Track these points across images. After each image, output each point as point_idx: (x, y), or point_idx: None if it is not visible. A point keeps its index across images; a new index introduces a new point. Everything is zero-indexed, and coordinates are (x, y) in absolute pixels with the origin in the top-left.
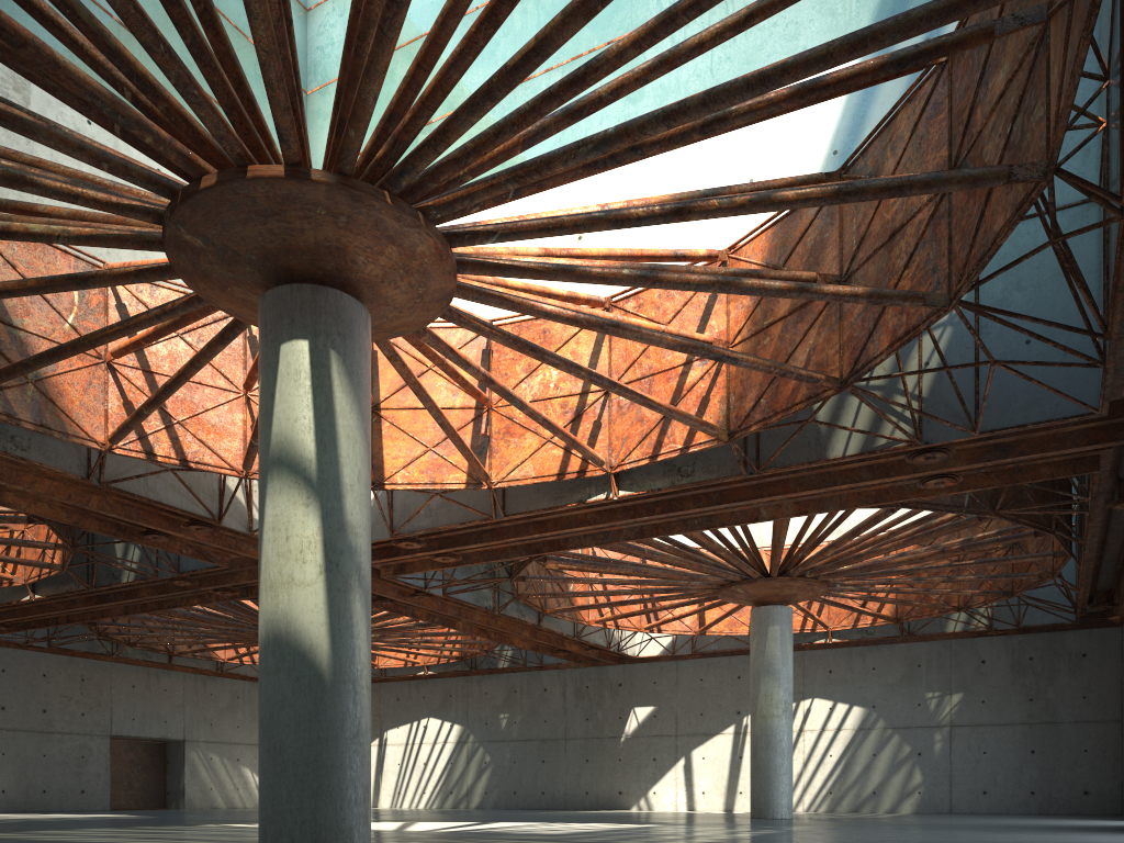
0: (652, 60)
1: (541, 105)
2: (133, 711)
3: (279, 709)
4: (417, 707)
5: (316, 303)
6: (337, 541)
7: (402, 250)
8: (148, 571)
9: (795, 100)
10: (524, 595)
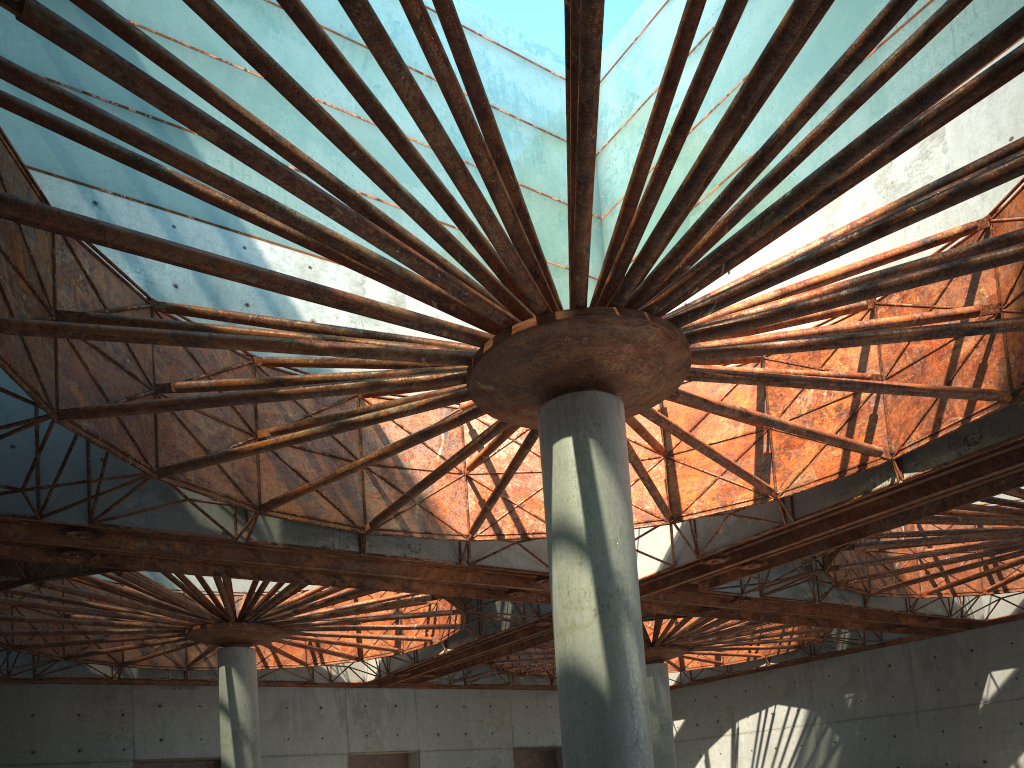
0: (836, 109)
1: (730, 194)
2: (527, 726)
3: (572, 728)
4: (763, 696)
5: (575, 406)
6: (606, 587)
7: (636, 345)
8: (518, 618)
9: (986, 84)
10: (842, 582)
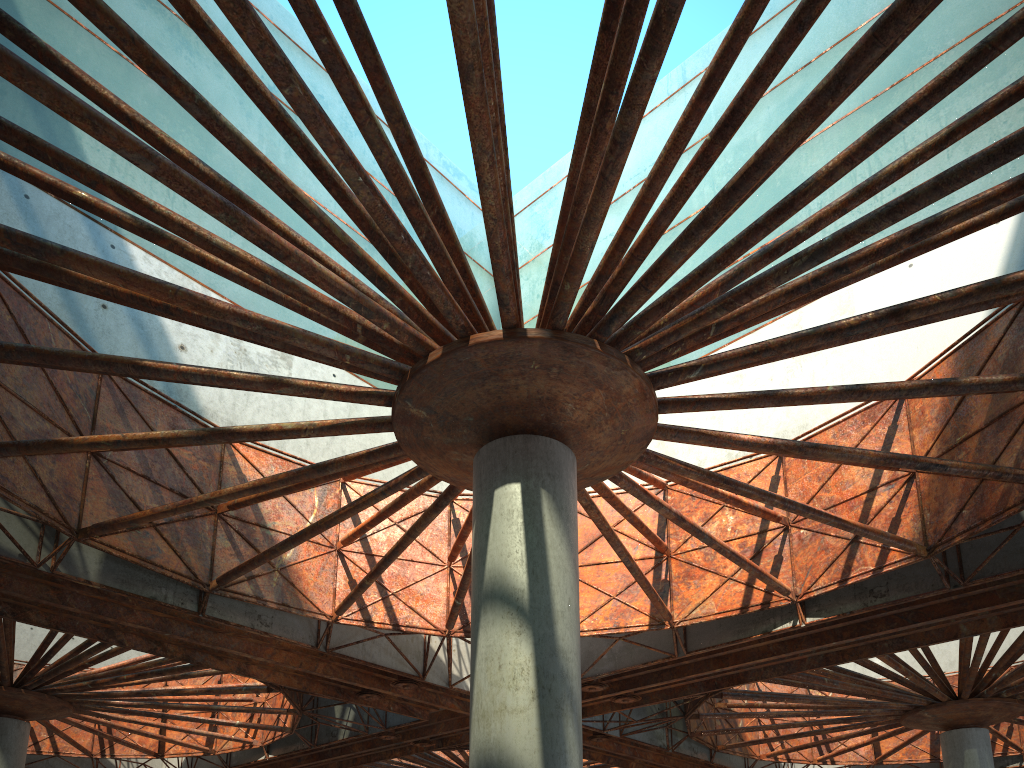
0: (849, 192)
1: (747, 238)
2: None
3: None
4: None
5: (527, 450)
6: (549, 666)
7: (608, 393)
8: (360, 728)
9: (1015, 191)
10: (696, 732)
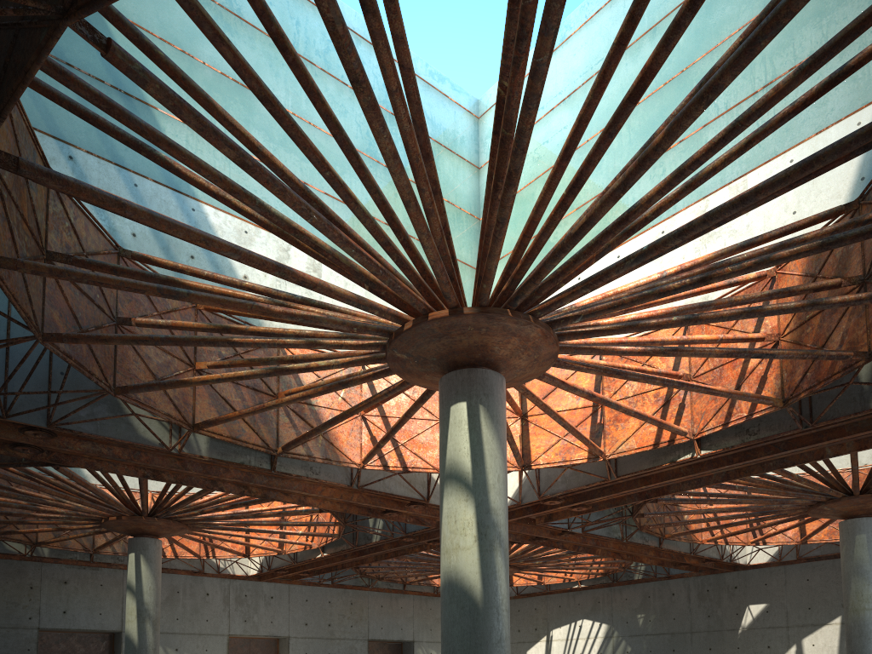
0: (680, 187)
1: (601, 239)
2: (381, 623)
3: (451, 626)
4: (574, 611)
5: (470, 378)
6: (485, 520)
7: (520, 338)
8: (387, 533)
9: (785, 189)
10: (645, 526)
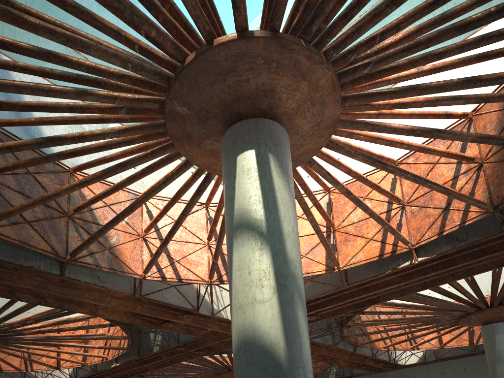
0: None
1: None
2: None
3: None
4: None
5: (257, 128)
6: (283, 270)
7: (310, 85)
8: (165, 345)
9: None
10: (347, 336)
